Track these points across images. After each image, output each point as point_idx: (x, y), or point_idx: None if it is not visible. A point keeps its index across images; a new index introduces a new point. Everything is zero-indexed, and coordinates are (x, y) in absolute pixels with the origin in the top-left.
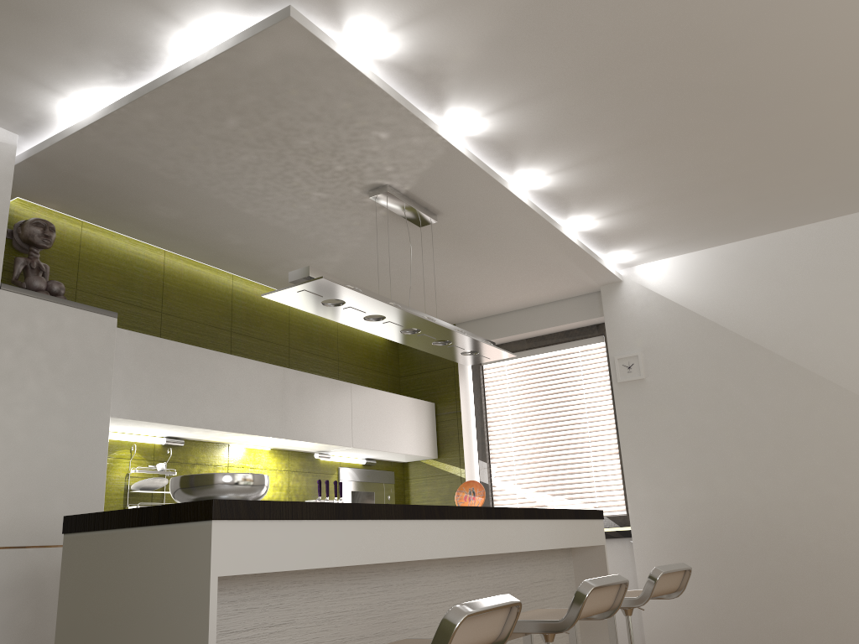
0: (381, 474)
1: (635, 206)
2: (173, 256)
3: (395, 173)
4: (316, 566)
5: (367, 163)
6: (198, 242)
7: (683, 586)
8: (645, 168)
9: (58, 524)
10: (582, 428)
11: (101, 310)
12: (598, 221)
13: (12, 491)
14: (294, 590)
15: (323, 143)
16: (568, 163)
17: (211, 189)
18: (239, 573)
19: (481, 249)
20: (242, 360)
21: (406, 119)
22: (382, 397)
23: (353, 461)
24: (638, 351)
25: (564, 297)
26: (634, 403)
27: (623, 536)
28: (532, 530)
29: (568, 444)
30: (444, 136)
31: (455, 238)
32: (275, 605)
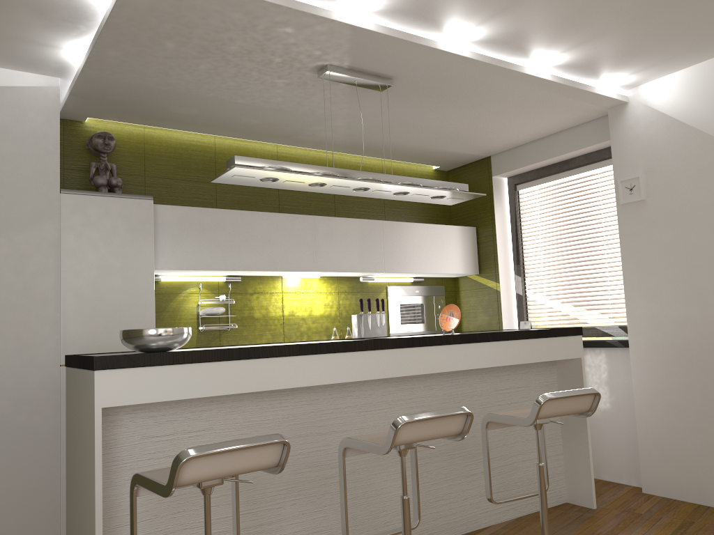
0: (430, 288)
1: (593, 35)
2: (222, 137)
3: (326, 55)
4: (200, 396)
5: (297, 52)
6: (228, 127)
7: (593, 408)
8: (573, 0)
9: (121, 347)
10: (600, 245)
11: (139, 196)
12: (564, 55)
13: (85, 328)
14: (213, 407)
15: (248, 45)
16: (488, 13)
17: (201, 91)
18: (122, 405)
19: (457, 98)
20: (273, 214)
21: (295, 14)
22: (415, 229)
23: (400, 281)
24: (640, 173)
25: (577, 123)
26: (635, 224)
27: (624, 346)
28: (471, 352)
29: (587, 260)
30: (340, 19)
31: (426, 93)
32: (194, 418)
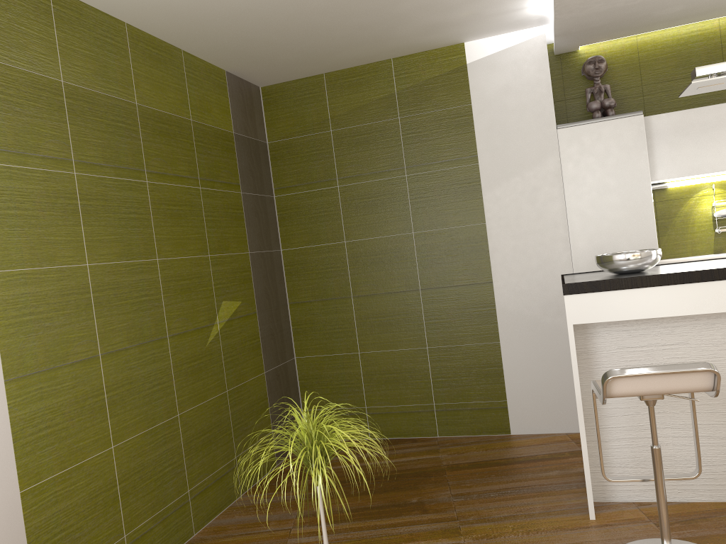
0: None
1: None
2: None
3: None
4: (661, 316)
5: None
6: None
7: None
8: None
9: None
10: None
11: (628, 114)
12: None
13: (591, 243)
14: (685, 323)
15: None
16: None
17: None
18: (589, 322)
19: None
20: None
21: None
22: None
23: None
24: None
25: None
26: None
27: None
28: None
29: None
30: None
31: None
32: (666, 333)
